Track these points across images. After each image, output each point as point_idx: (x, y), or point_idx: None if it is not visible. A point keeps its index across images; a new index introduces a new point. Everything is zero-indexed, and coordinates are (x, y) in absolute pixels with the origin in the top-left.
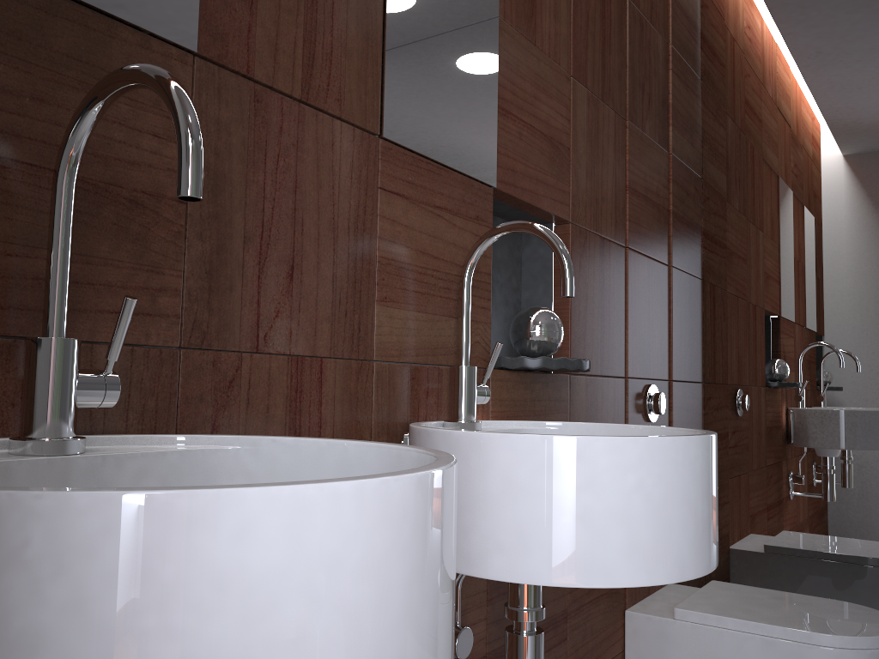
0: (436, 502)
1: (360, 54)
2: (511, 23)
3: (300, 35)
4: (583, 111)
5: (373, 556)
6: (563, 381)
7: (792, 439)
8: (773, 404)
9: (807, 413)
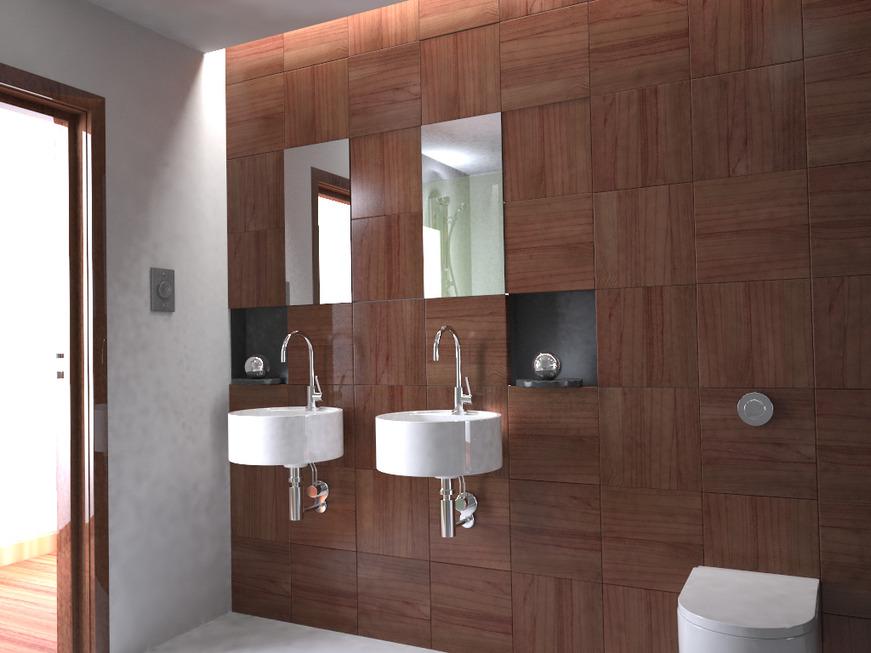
0: (259, 422)
1: (412, 271)
2: (518, 199)
3: (386, 278)
4: (611, 209)
5: (244, 427)
6: (588, 391)
7: None
8: None
9: None
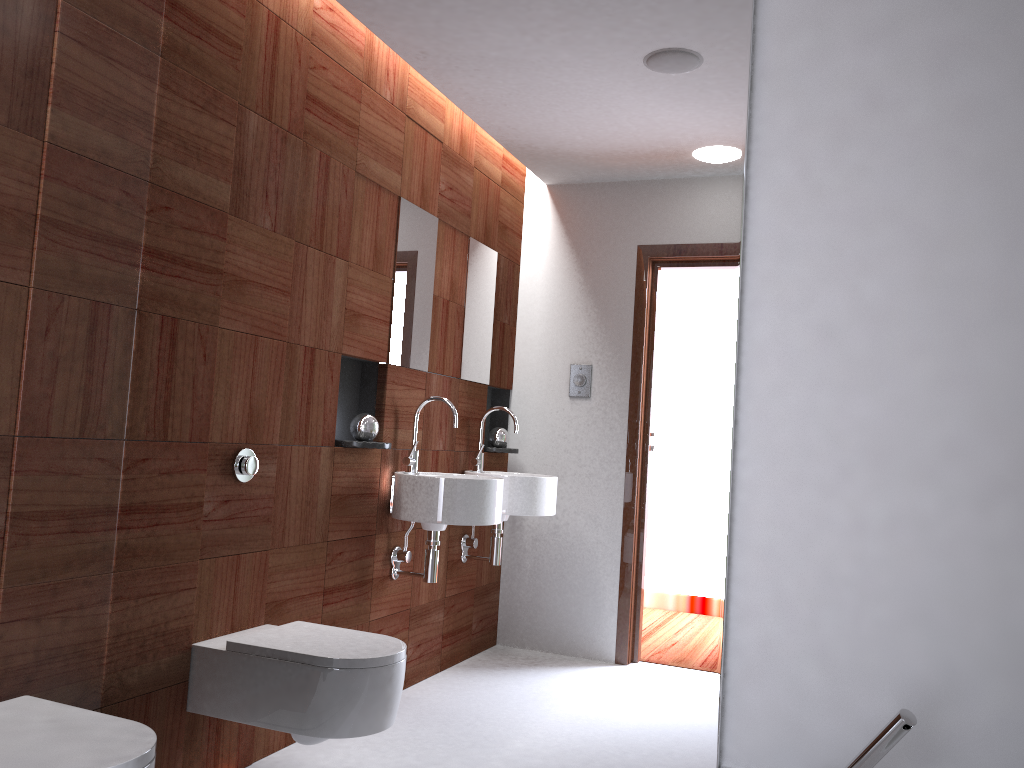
0: None
1: None
2: None
3: None
4: None
5: None
6: None
7: (202, 515)
8: (189, 471)
9: (219, 483)
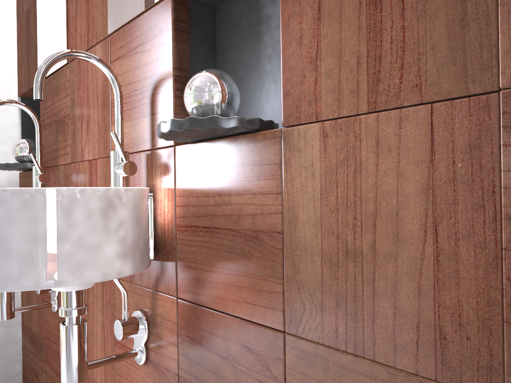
0: None
1: (101, 2)
2: None
3: (86, 22)
4: None
5: None
6: (268, 139)
7: None
8: None
9: None
